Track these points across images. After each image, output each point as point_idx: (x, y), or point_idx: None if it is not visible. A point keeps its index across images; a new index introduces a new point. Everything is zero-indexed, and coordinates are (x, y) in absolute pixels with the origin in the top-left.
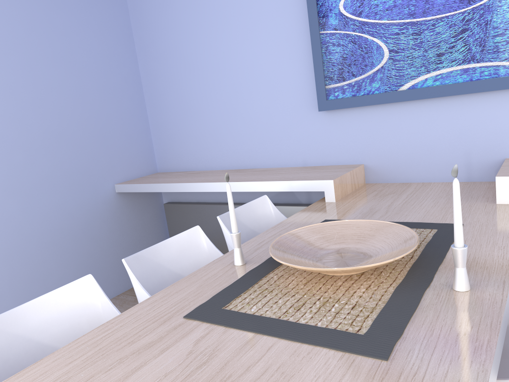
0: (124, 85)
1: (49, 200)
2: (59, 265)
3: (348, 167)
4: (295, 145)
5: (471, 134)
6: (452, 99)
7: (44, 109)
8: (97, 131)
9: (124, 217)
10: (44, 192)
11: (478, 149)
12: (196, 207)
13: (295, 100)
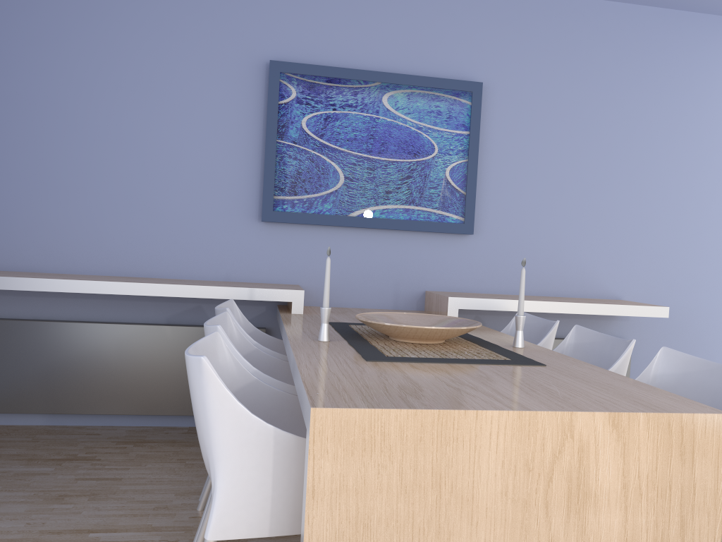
0: None
1: None
2: None
3: (290, 285)
4: (218, 255)
5: (401, 266)
6: (389, 233)
7: None
8: None
9: None
10: None
11: (405, 280)
12: (39, 325)
13: (228, 203)
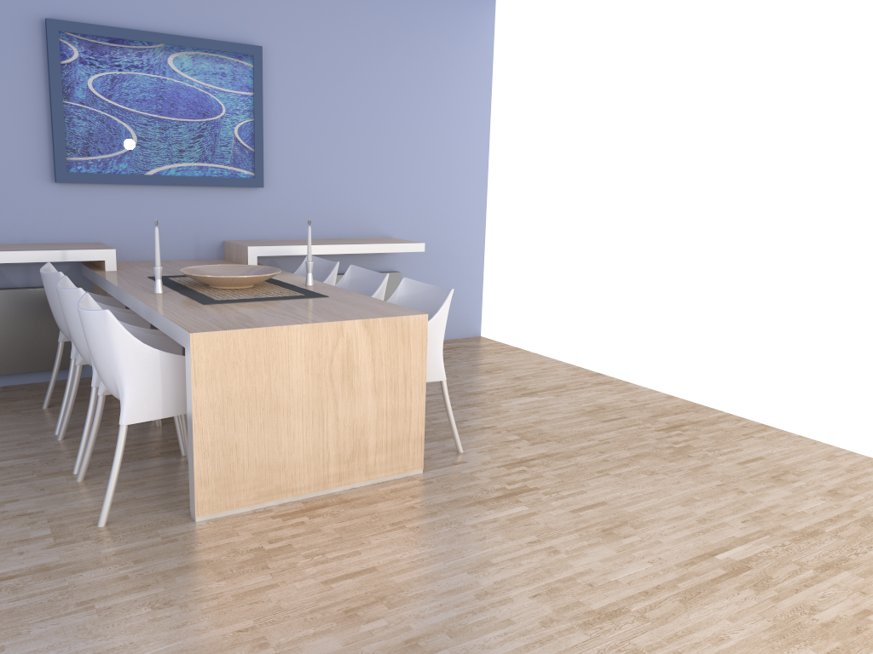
0: None
1: None
2: None
3: (94, 244)
4: (11, 218)
5: (200, 219)
6: (186, 189)
7: None
8: None
9: None
10: None
11: (205, 232)
12: None
13: (16, 165)
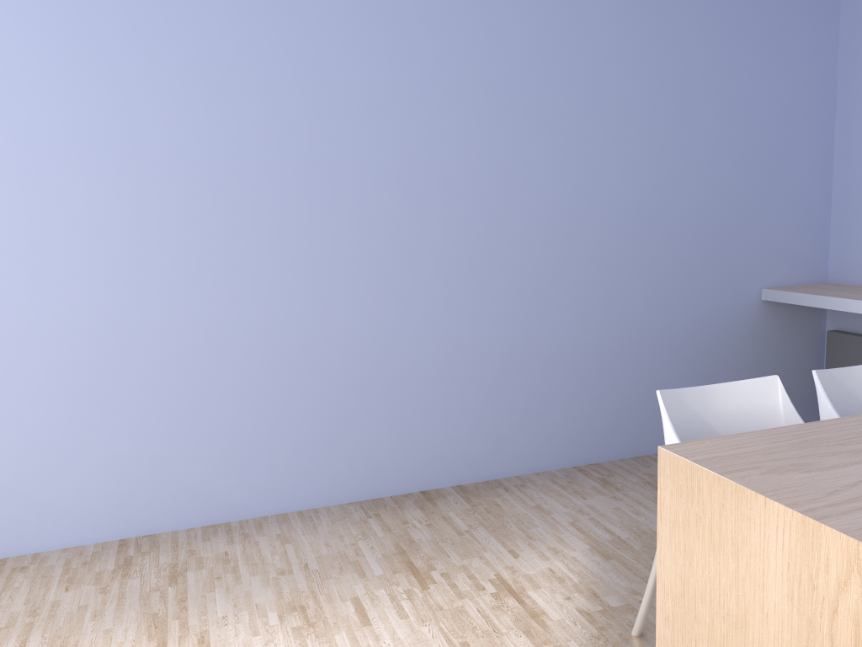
0: (806, 149)
1: (678, 293)
2: (671, 378)
3: None
4: None
5: None
6: None
7: (698, 175)
8: (755, 211)
9: (764, 337)
10: (675, 282)
11: None
12: None
13: None
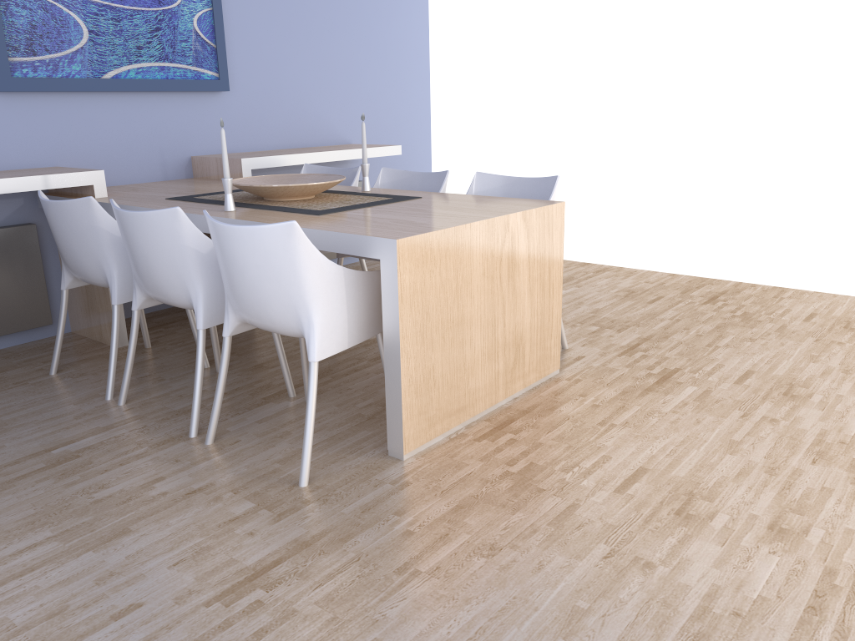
0: None
1: None
2: None
3: (56, 168)
4: None
5: (164, 133)
6: (145, 96)
7: None
8: None
9: None
10: None
11: (170, 148)
12: None
13: None
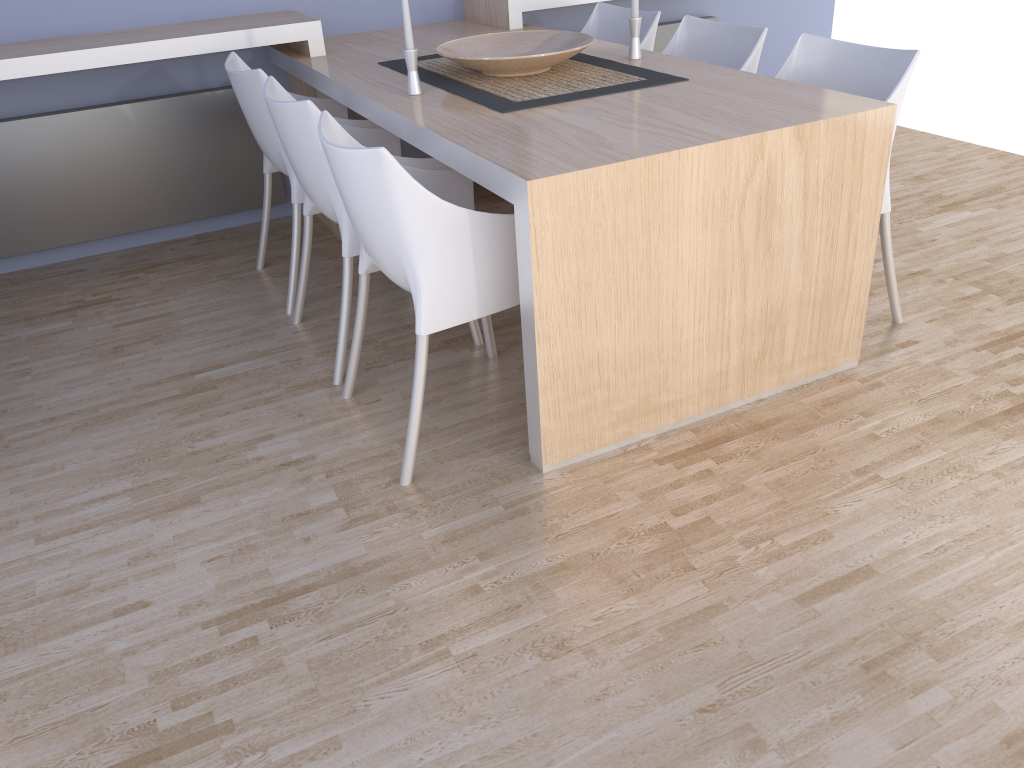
0: None
1: None
2: None
3: (283, 13)
4: None
5: None
6: None
7: None
8: None
9: None
10: None
11: None
12: None
13: None
